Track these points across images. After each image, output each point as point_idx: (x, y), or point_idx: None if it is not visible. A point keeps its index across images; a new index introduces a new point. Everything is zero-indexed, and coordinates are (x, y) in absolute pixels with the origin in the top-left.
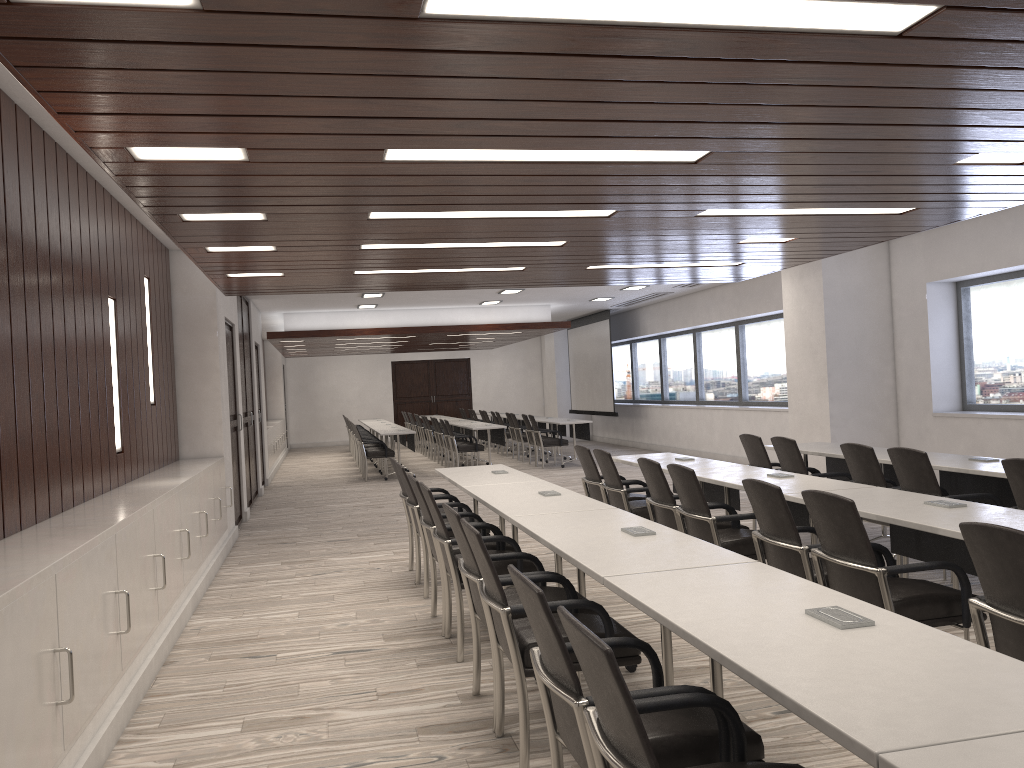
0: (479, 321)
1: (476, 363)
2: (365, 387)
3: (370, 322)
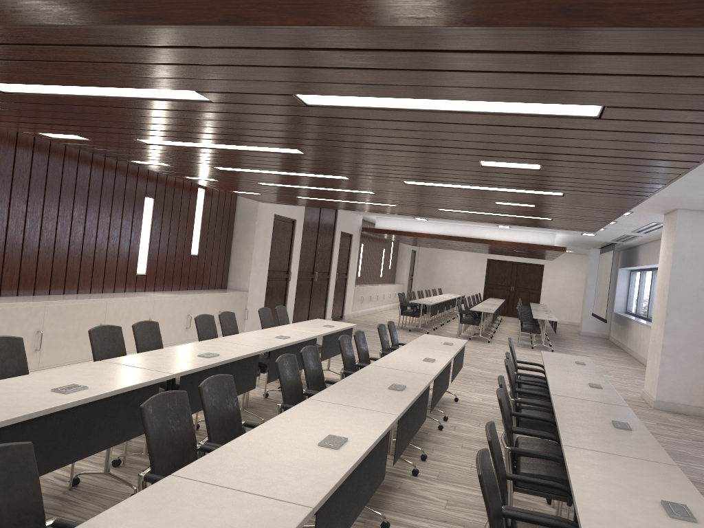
0: (501, 238)
1: (548, 269)
2: (467, 273)
3: (427, 229)
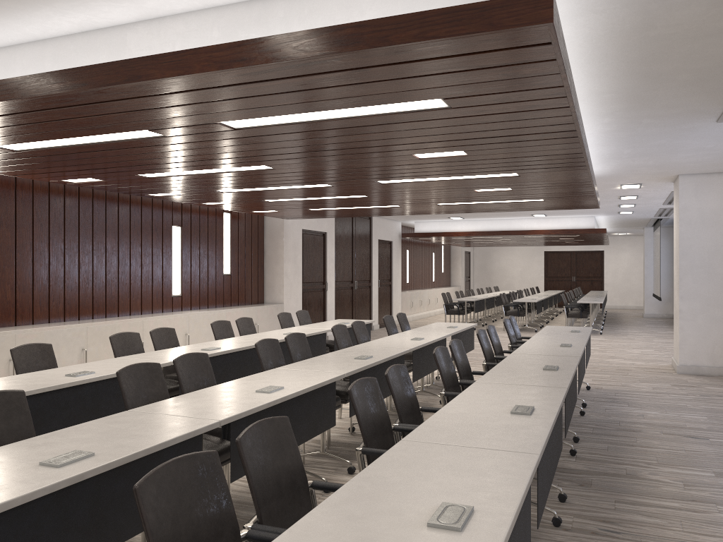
0: (539, 227)
1: (608, 254)
2: (525, 268)
3: (466, 227)
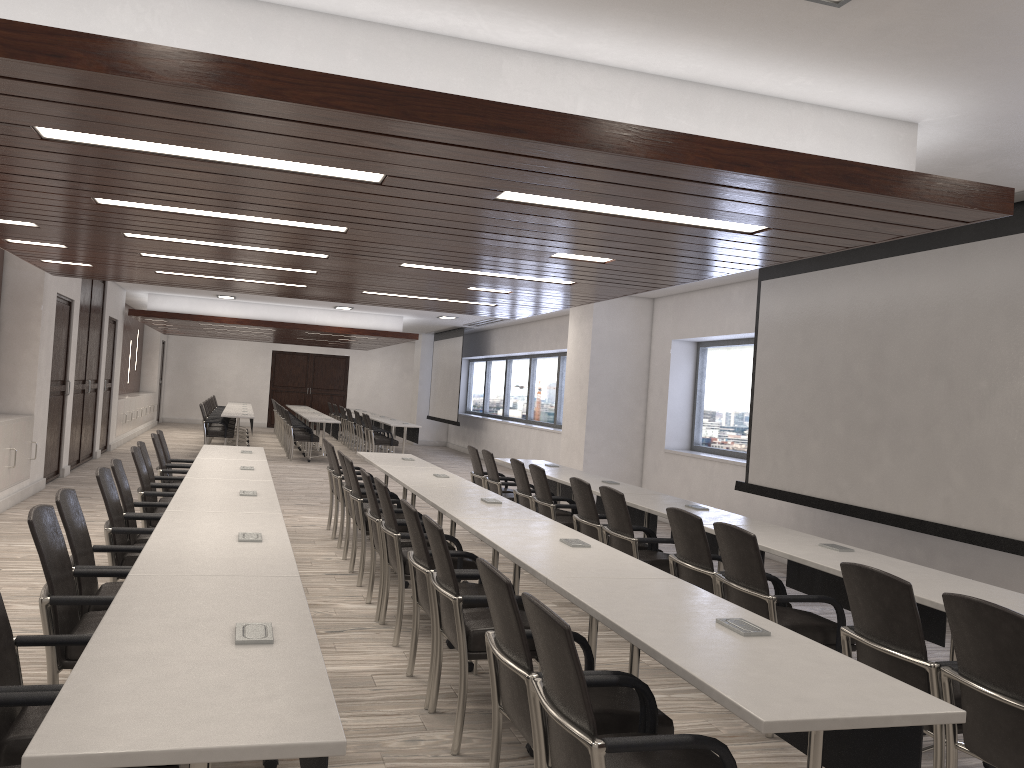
0: (334, 323)
1: (355, 362)
2: (244, 372)
3: (231, 312)
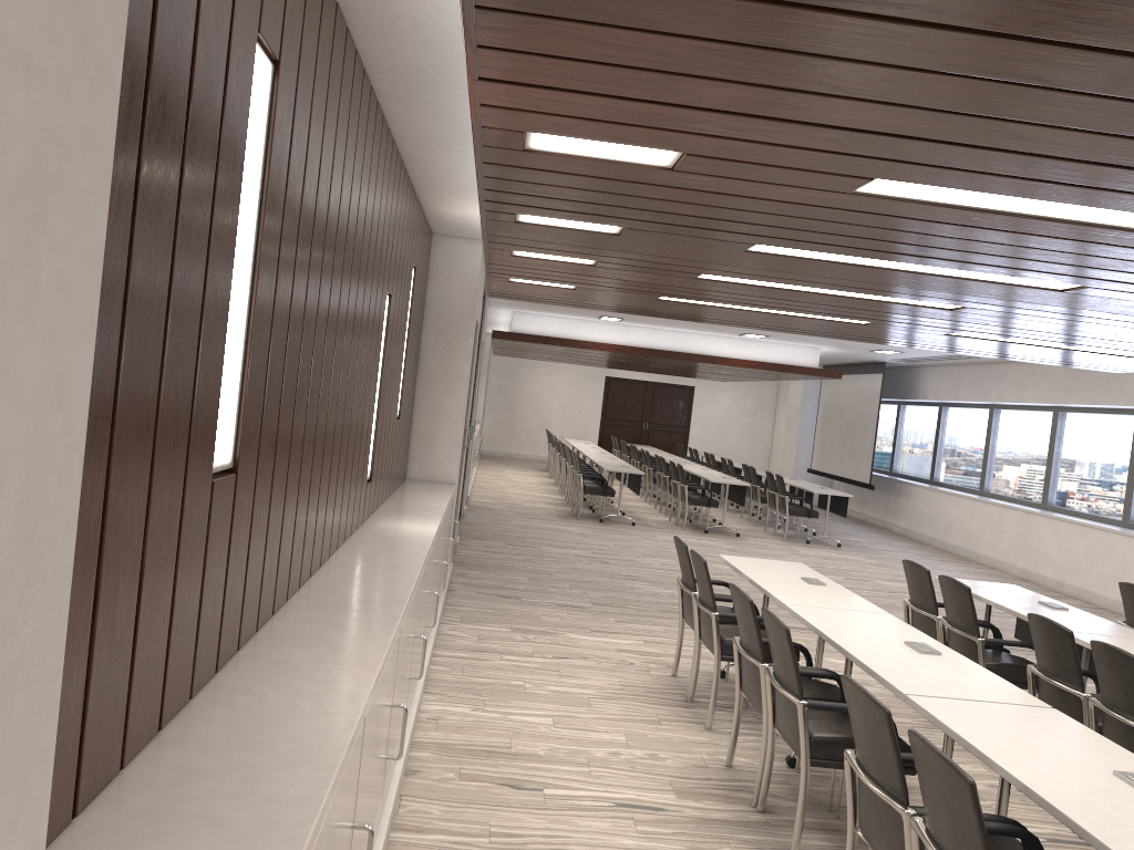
0: (733, 354)
1: (700, 393)
2: (572, 400)
3: (608, 336)
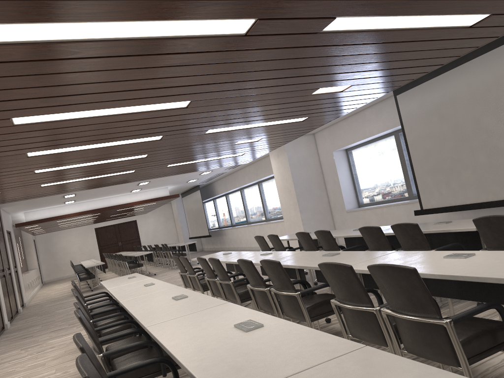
0: (132, 200)
1: (140, 222)
2: (82, 243)
3: (73, 210)
